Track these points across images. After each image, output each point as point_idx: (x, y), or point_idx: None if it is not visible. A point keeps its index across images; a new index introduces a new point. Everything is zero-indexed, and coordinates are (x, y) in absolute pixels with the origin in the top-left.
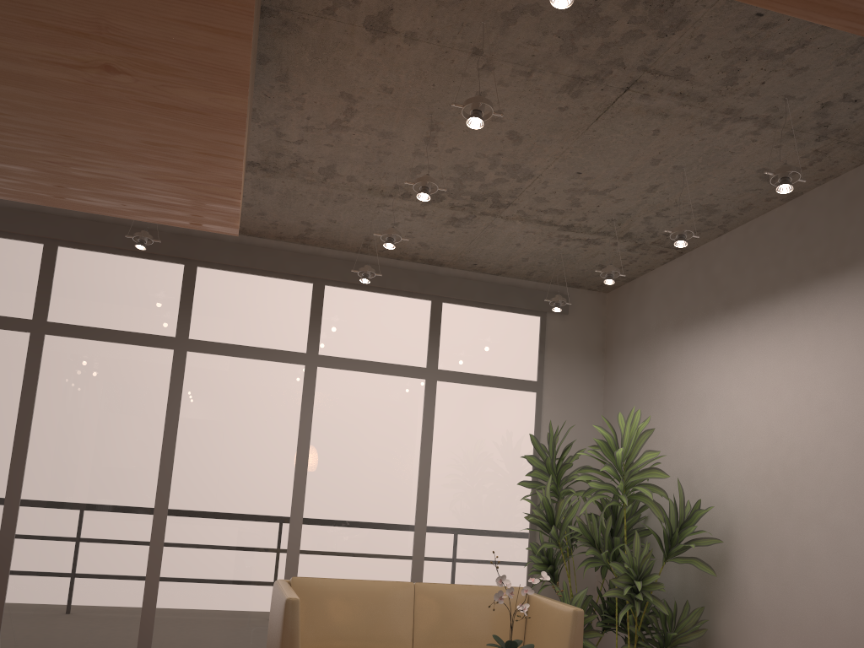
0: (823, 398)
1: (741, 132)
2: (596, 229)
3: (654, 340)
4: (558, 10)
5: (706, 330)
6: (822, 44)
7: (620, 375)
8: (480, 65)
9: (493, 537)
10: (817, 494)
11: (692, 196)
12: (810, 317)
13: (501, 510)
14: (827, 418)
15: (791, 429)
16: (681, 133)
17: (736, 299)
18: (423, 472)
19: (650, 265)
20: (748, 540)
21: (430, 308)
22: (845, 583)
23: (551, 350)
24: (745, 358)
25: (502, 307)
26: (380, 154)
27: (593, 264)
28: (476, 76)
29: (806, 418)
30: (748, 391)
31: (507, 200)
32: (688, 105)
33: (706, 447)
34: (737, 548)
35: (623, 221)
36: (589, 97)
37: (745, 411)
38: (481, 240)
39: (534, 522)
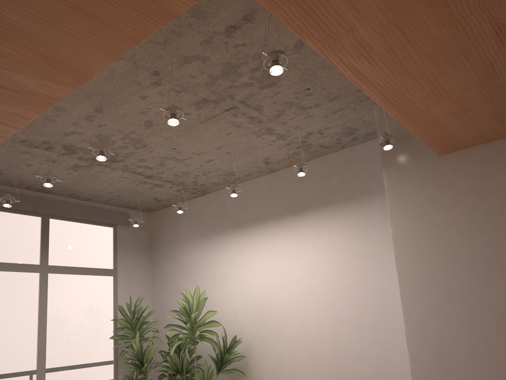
0: (297, 276)
1: (268, 140)
2: (166, 178)
3: (187, 242)
4: (218, 63)
5: (223, 238)
6: (324, 107)
7: (164, 263)
8: (153, 81)
9: (91, 376)
10: (298, 326)
11: (227, 166)
12: (286, 234)
13: (96, 357)
14: (300, 286)
15: (280, 292)
16: (240, 136)
17: (241, 222)
18: (41, 340)
19: (183, 199)
20: (260, 354)
21: (41, 222)
22: (317, 370)
23: (120, 248)
24: (249, 254)
25: (89, 221)
26: (46, 120)
27: (151, 197)
28: (146, 86)
29: (288, 286)
30: (253, 272)
31: (121, 158)
32: (252, 123)
33: (228, 304)
34: (253, 359)
35: (183, 176)
36: (205, 110)
37: (252, 283)
38: (88, 179)
39: (129, 363)
